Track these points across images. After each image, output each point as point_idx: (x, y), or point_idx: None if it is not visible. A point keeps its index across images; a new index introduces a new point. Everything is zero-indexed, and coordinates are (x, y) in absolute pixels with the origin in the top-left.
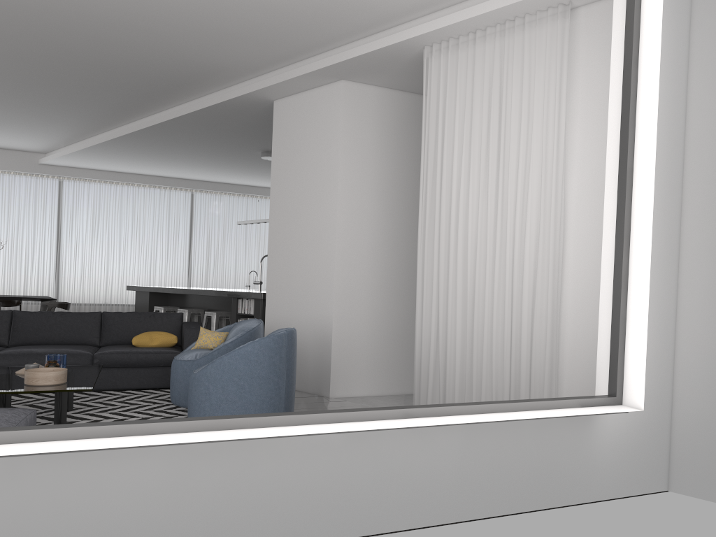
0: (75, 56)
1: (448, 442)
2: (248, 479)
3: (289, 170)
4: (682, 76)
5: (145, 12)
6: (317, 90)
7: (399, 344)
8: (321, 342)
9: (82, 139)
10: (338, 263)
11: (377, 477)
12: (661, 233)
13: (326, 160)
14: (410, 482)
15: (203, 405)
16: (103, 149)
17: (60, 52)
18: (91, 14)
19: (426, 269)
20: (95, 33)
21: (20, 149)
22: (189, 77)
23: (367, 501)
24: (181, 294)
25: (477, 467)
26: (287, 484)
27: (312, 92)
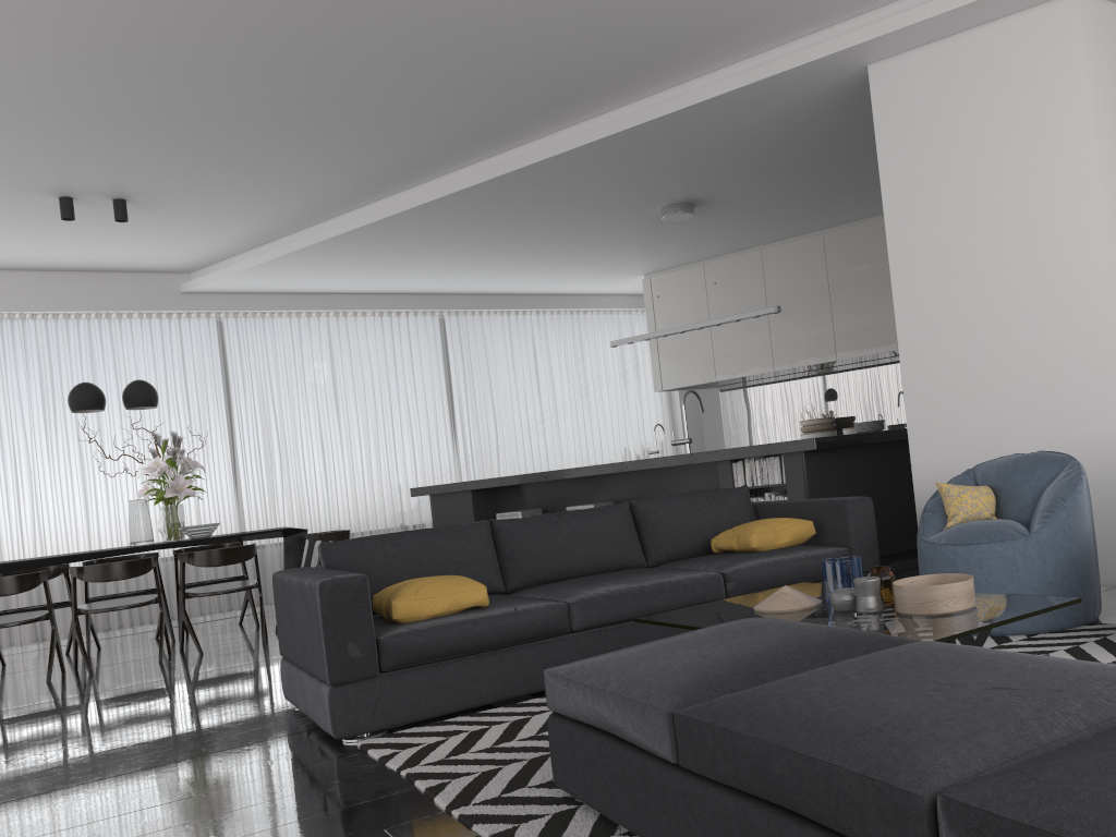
0: None
1: None
2: None
3: (937, 186)
4: None
5: None
6: (1001, 24)
7: None
8: (1099, 487)
9: (306, 226)
10: None
11: None
12: None
13: (1051, 148)
14: None
15: None
16: (362, 237)
17: None
18: None
19: None
20: None
21: (150, 267)
22: (713, 34)
23: None
24: (533, 486)
25: None
26: None
27: (987, 30)
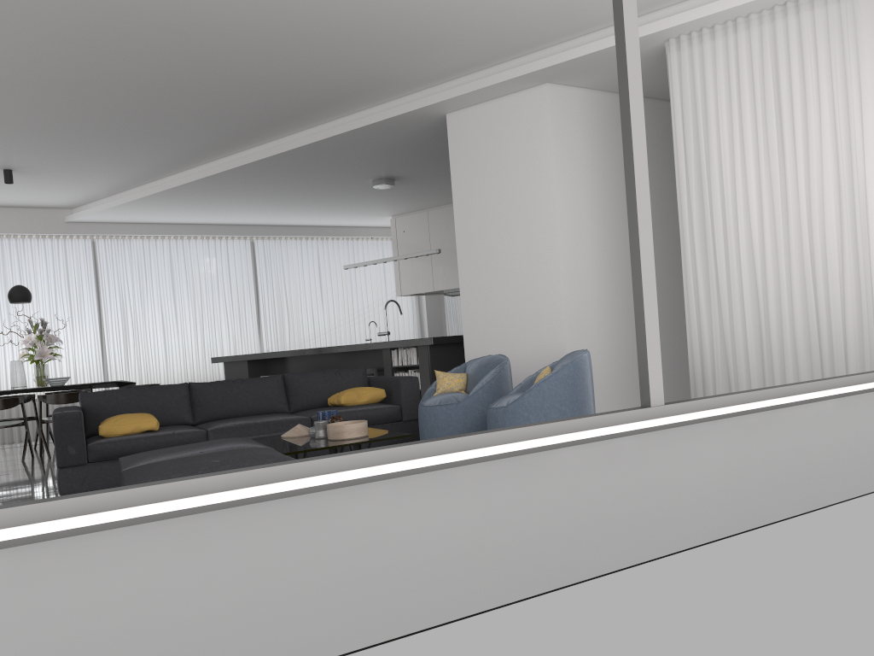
0: (227, 79)
1: None
2: (781, 448)
3: (479, 191)
4: None
5: (361, 21)
6: (511, 97)
7: (629, 368)
8: None
9: (140, 184)
10: (564, 286)
11: (858, 442)
12: None
13: (534, 174)
14: None
15: None
16: (174, 193)
17: (214, 74)
18: (295, 26)
19: (699, 274)
20: (279, 48)
21: (43, 205)
22: (347, 94)
23: (854, 464)
24: (288, 359)
25: None
26: (805, 452)
27: (504, 100)
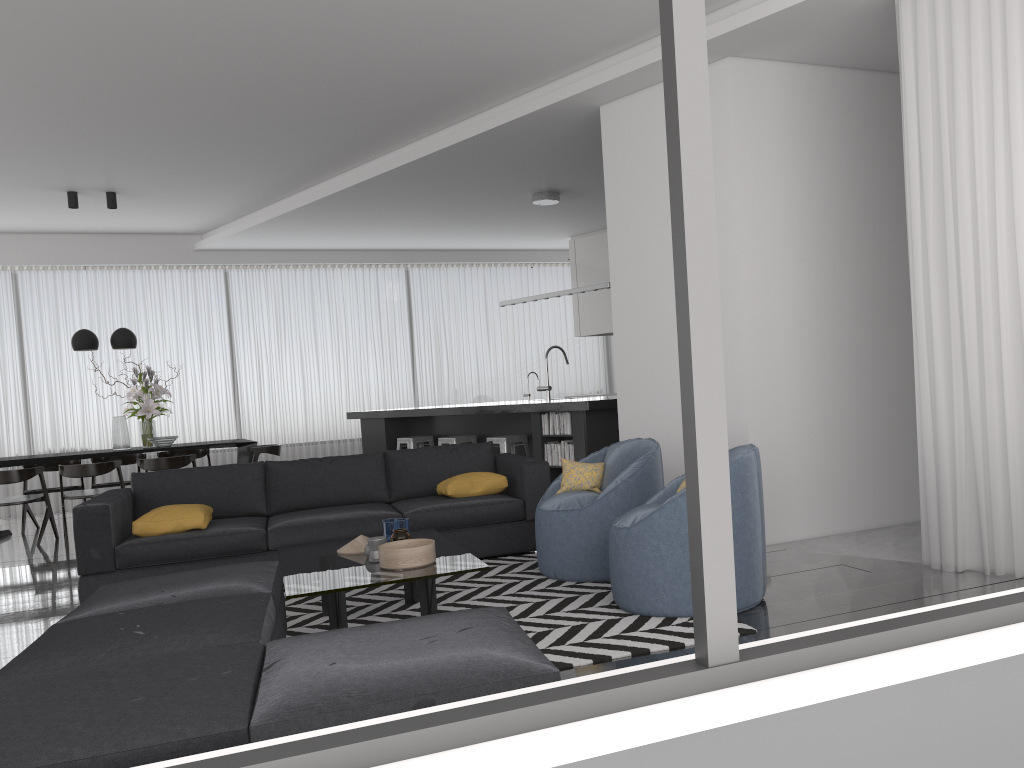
0: (313, 72)
1: None
2: (1010, 694)
3: (640, 210)
4: None
5: None
6: None
7: (842, 456)
8: None
9: (264, 205)
10: (747, 342)
11: None
12: None
13: None
14: None
15: (651, 575)
16: (300, 216)
17: (294, 66)
18: None
19: (935, 333)
20: (361, 27)
21: (169, 231)
22: (470, 85)
23: None
24: (431, 417)
25: None
26: None
27: None
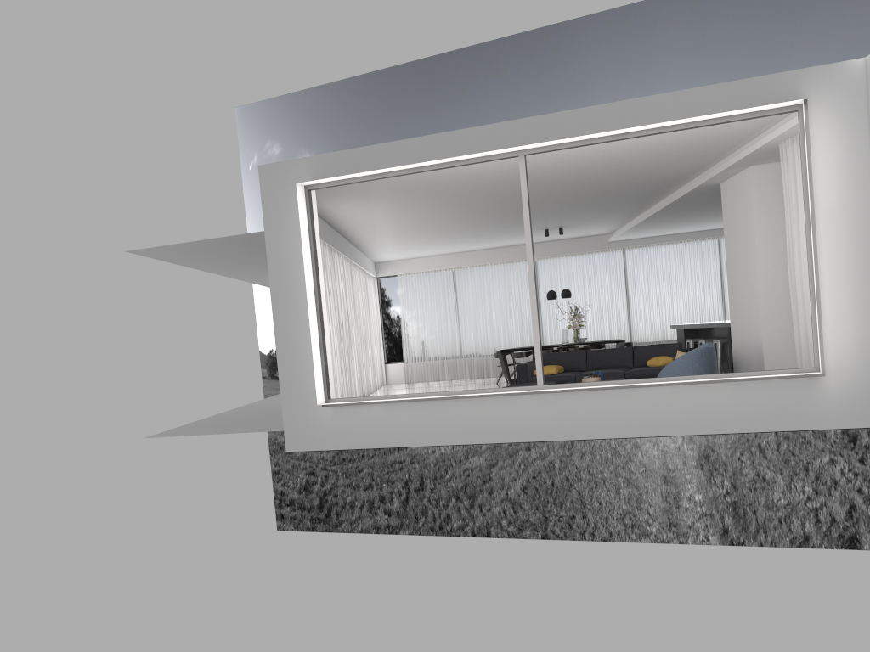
0: (599, 190)
1: (724, 394)
2: (632, 407)
3: (732, 233)
4: (867, 167)
5: (621, 168)
6: (739, 174)
7: None
8: (758, 355)
9: (628, 221)
10: (761, 297)
11: (688, 409)
12: (861, 267)
13: (748, 224)
14: (705, 412)
15: None
16: (640, 226)
17: (591, 191)
18: (597, 175)
19: (794, 298)
20: (603, 180)
21: (596, 234)
22: (665, 181)
23: (685, 420)
24: (705, 328)
25: (743, 406)
26: (648, 410)
27: (737, 176)
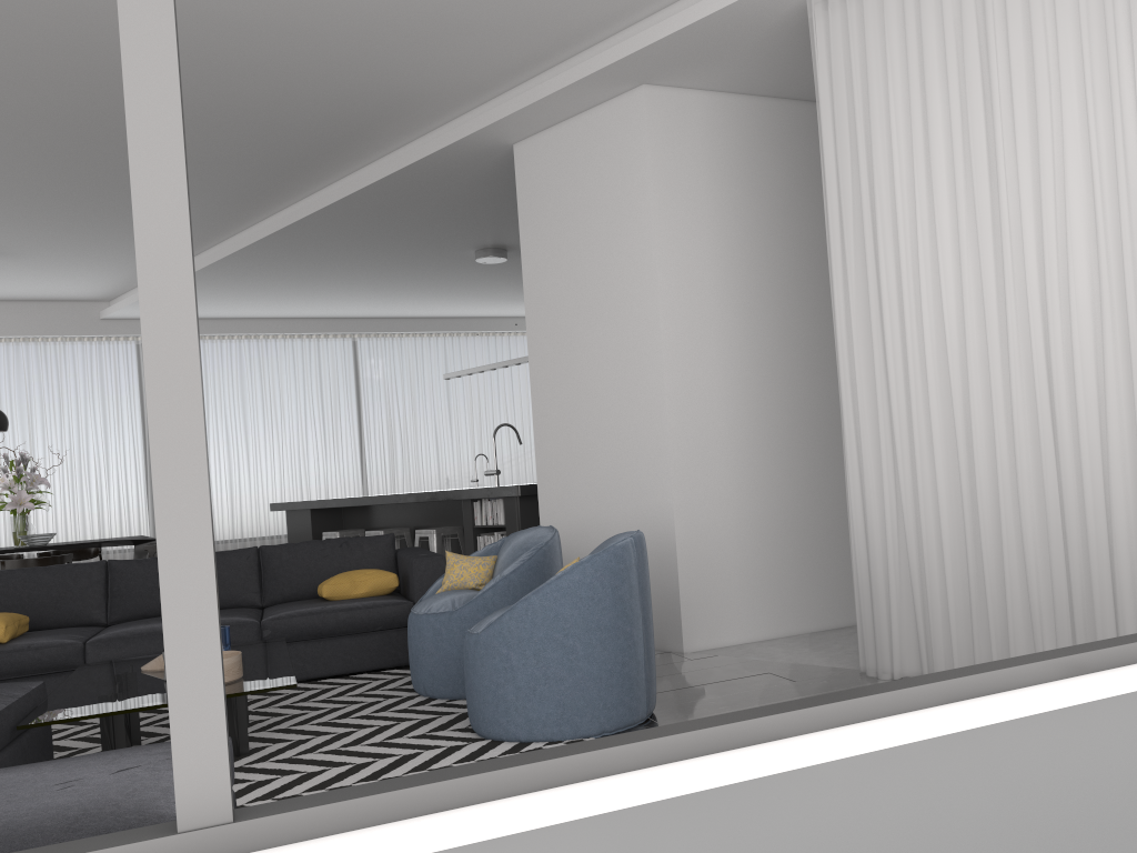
0: None
1: (1117, 716)
2: (761, 846)
3: (556, 262)
4: None
5: None
6: (596, 112)
7: (790, 544)
8: (656, 556)
9: None
10: (671, 412)
11: (999, 808)
12: None
13: (627, 232)
14: (1059, 810)
15: (501, 691)
16: (210, 278)
17: None
18: (200, 9)
19: (861, 397)
20: (204, 49)
21: (69, 297)
22: (362, 120)
23: None
24: (364, 507)
25: None
26: (836, 848)
27: (587, 117)
